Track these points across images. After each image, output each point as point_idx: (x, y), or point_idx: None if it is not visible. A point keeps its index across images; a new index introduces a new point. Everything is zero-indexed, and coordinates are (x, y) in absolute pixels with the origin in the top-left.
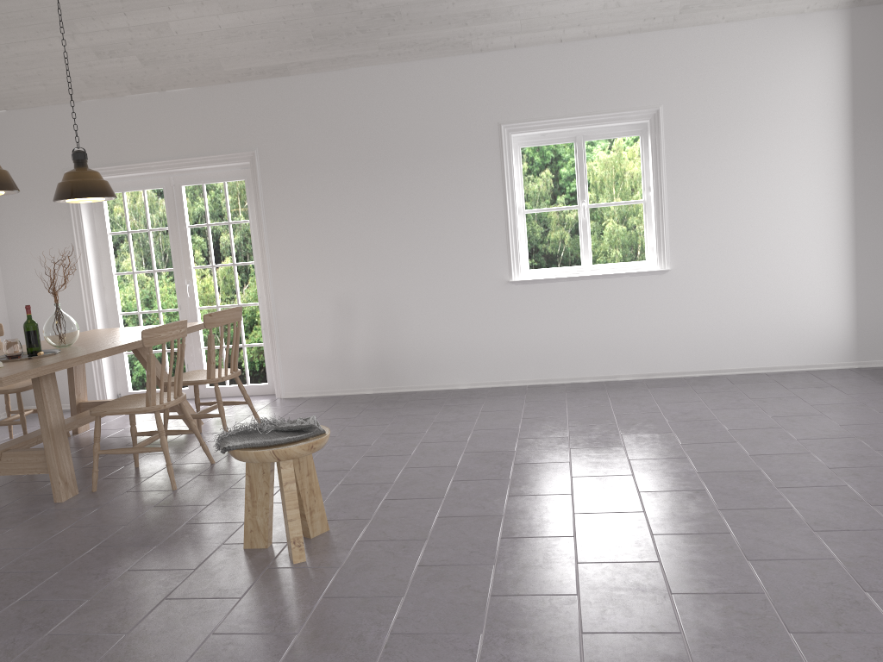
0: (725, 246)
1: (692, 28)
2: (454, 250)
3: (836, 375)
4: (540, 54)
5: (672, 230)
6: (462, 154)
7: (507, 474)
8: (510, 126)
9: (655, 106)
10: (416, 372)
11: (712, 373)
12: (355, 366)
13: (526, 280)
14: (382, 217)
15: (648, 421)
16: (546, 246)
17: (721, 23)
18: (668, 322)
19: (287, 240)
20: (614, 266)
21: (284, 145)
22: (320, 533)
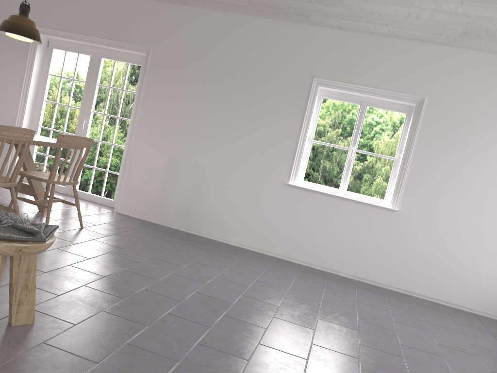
0: (442, 206)
1: (465, 50)
2: (256, 151)
3: (495, 324)
4: (354, 38)
5: (408, 184)
6: (282, 89)
7: (212, 322)
8: (319, 80)
9: (423, 95)
10: (207, 224)
11: (406, 292)
12: (169, 207)
13: (297, 186)
14: (217, 115)
15: (344, 314)
16: (319, 169)
17: (487, 52)
18: (386, 247)
19: (153, 111)
20: (361, 196)
21: (171, 49)
22: (23, 323)
